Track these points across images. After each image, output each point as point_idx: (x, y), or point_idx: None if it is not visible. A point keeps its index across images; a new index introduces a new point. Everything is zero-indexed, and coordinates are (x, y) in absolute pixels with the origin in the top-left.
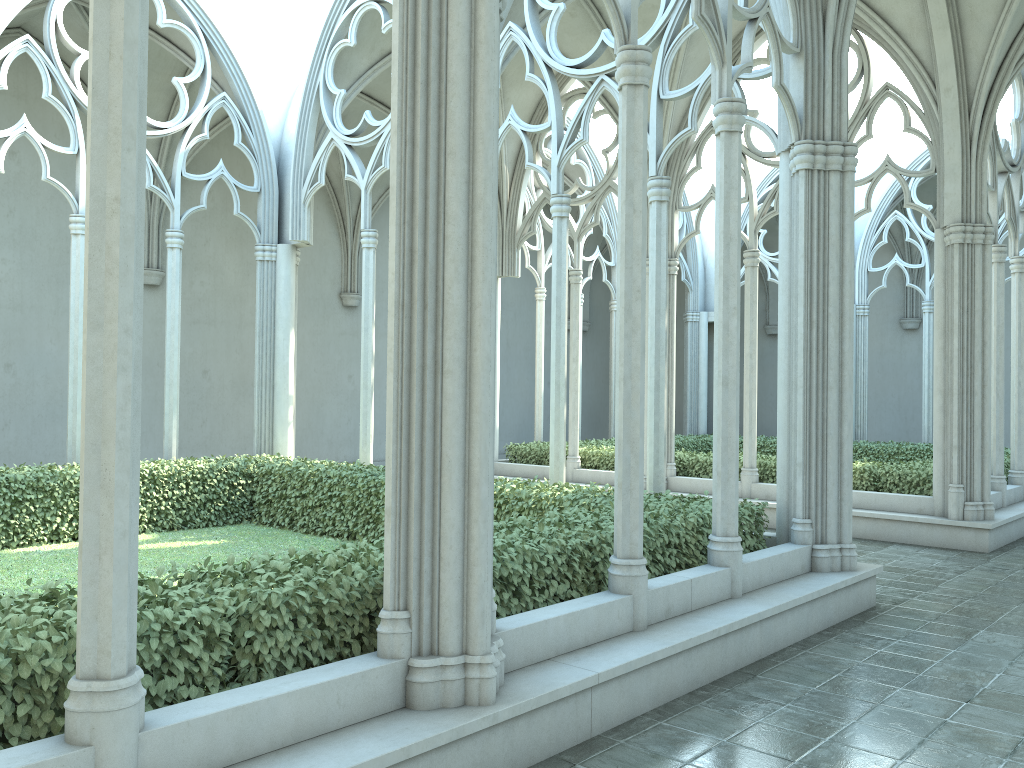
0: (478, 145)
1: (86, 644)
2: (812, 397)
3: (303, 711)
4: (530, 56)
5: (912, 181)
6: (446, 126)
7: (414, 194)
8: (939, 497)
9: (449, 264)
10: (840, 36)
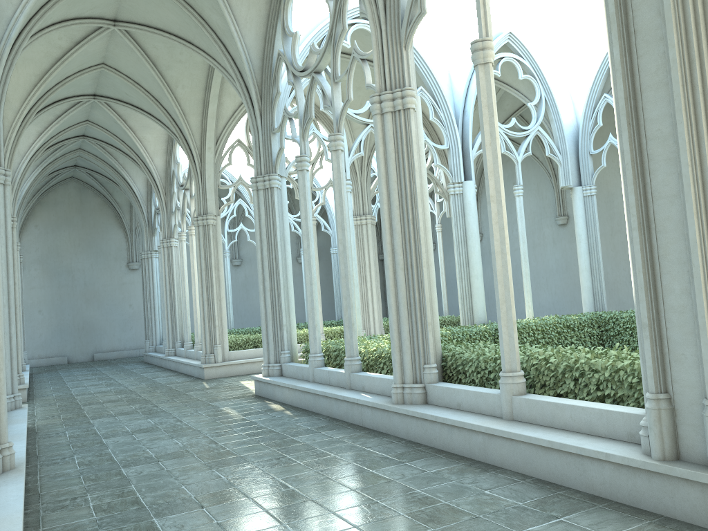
0: None
1: None
2: None
3: None
4: None
5: None
6: None
7: None
8: None
9: None
10: None
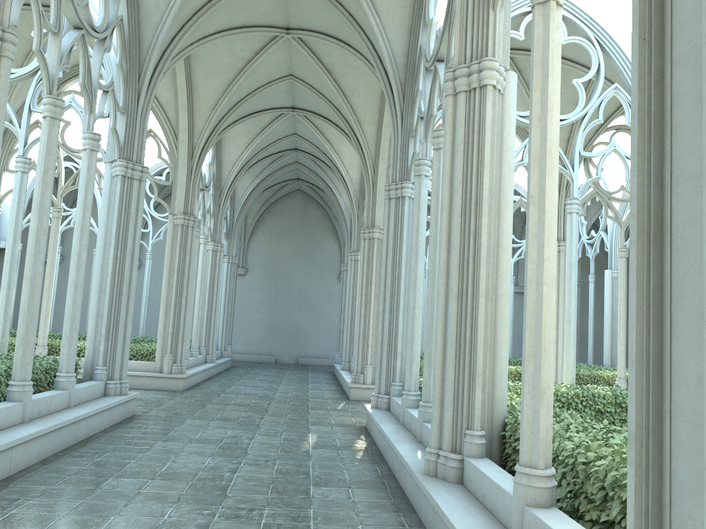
0: None
1: None
2: (114, 299)
3: None
4: None
5: (147, 180)
6: None
7: None
8: (159, 362)
9: None
10: (145, 110)
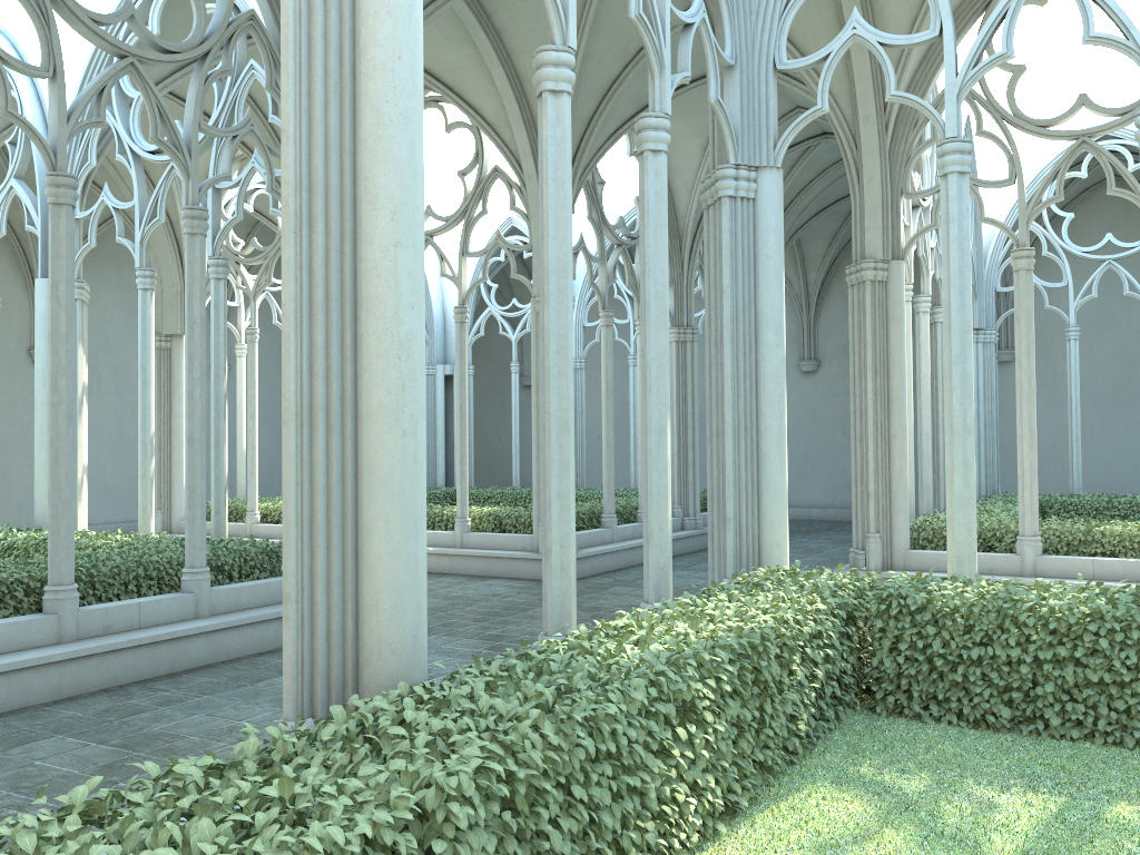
0: None
1: None
2: None
3: None
4: (120, 138)
5: None
6: None
7: None
8: (536, 535)
9: None
10: None
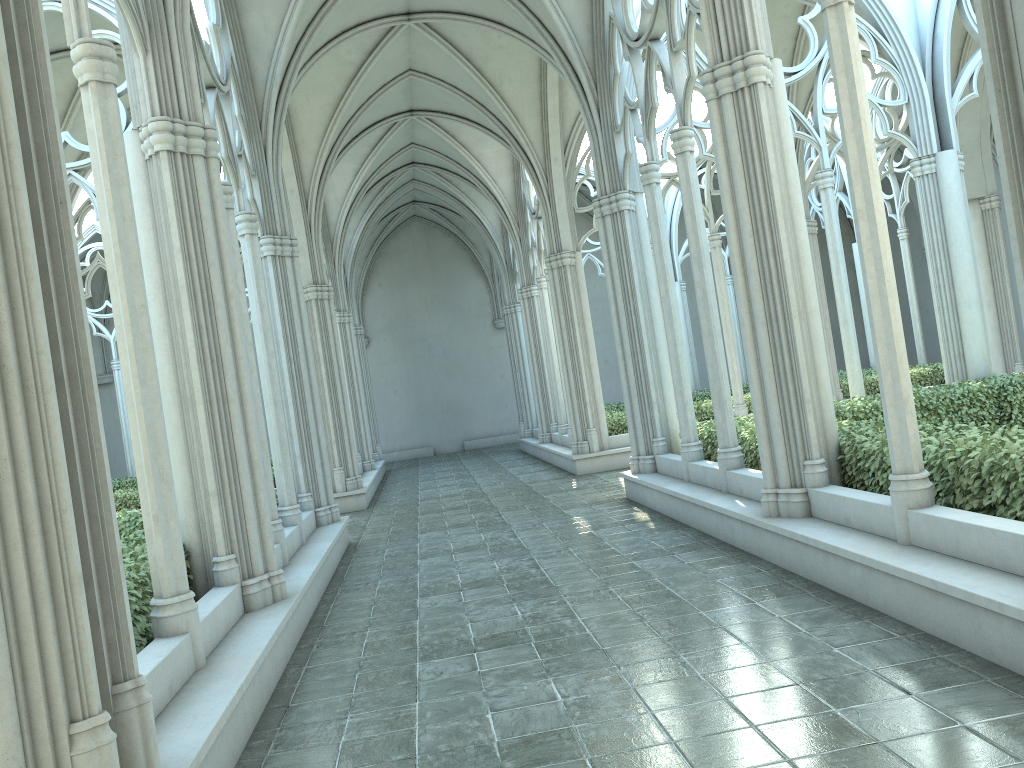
0: (225, 259)
1: (170, 575)
2: (299, 410)
3: (225, 614)
4: None
5: None
6: (206, 247)
7: (195, 290)
8: None
9: (222, 333)
10: (275, 165)
